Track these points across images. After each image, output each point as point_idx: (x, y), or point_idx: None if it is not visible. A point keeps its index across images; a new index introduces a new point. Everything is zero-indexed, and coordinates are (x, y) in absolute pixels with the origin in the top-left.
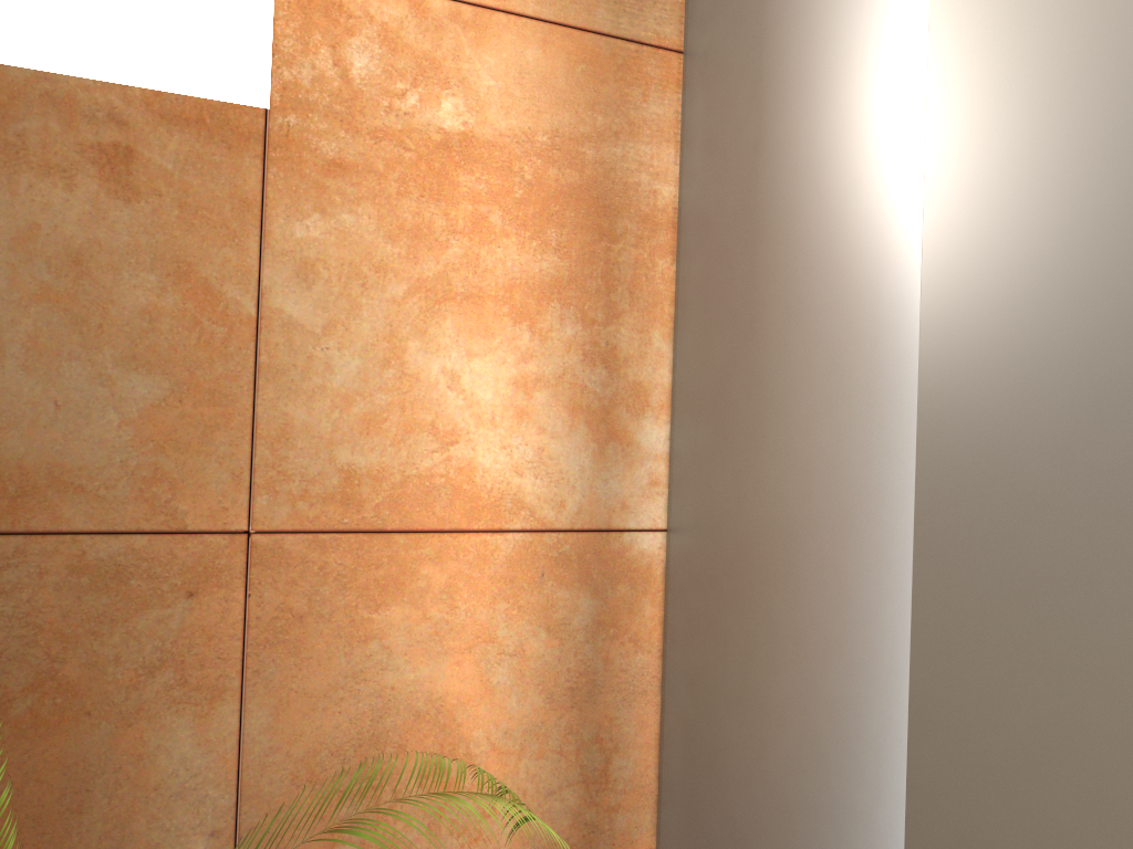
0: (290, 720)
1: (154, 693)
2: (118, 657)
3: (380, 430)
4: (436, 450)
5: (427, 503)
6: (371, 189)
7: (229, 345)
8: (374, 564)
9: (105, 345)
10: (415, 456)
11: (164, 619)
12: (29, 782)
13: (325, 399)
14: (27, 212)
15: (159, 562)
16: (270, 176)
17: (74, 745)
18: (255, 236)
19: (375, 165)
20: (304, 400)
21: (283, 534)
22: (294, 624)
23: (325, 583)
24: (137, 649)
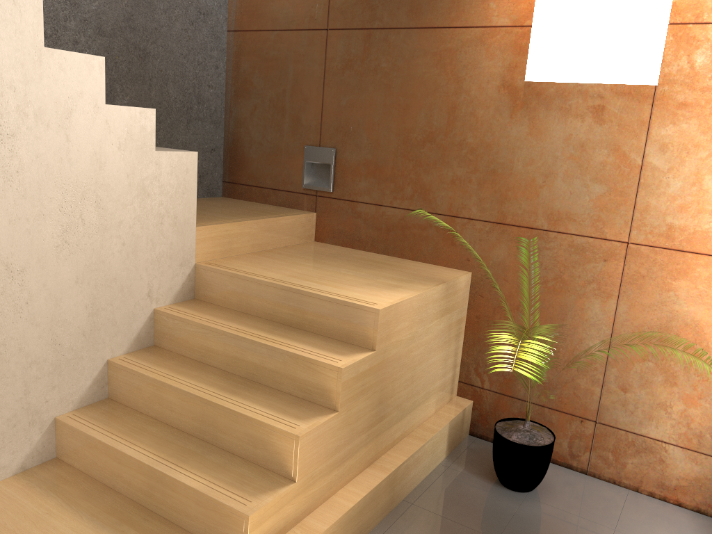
0: (634, 311)
1: (589, 290)
2: (579, 276)
3: (686, 211)
4: (711, 221)
5: (703, 242)
6: (696, 113)
7: (629, 175)
8: (676, 262)
9: (587, 174)
10: (701, 223)
11: (595, 267)
12: (550, 306)
13: (664, 197)
14: (568, 130)
15: (596, 248)
16: (653, 111)
17: (563, 299)
18: (644, 134)
19: (700, 102)
20: (655, 197)
21: (640, 245)
22: (640, 278)
23: (654, 266)
24: (585, 274)
